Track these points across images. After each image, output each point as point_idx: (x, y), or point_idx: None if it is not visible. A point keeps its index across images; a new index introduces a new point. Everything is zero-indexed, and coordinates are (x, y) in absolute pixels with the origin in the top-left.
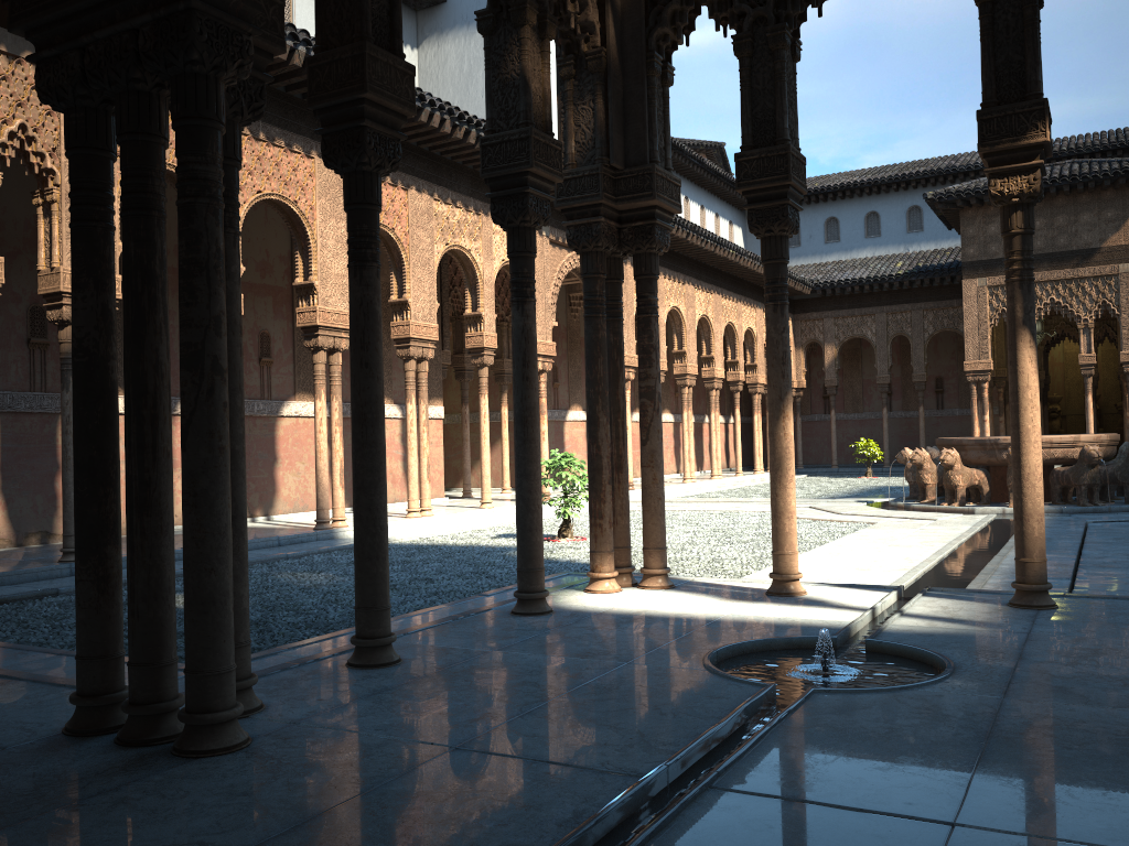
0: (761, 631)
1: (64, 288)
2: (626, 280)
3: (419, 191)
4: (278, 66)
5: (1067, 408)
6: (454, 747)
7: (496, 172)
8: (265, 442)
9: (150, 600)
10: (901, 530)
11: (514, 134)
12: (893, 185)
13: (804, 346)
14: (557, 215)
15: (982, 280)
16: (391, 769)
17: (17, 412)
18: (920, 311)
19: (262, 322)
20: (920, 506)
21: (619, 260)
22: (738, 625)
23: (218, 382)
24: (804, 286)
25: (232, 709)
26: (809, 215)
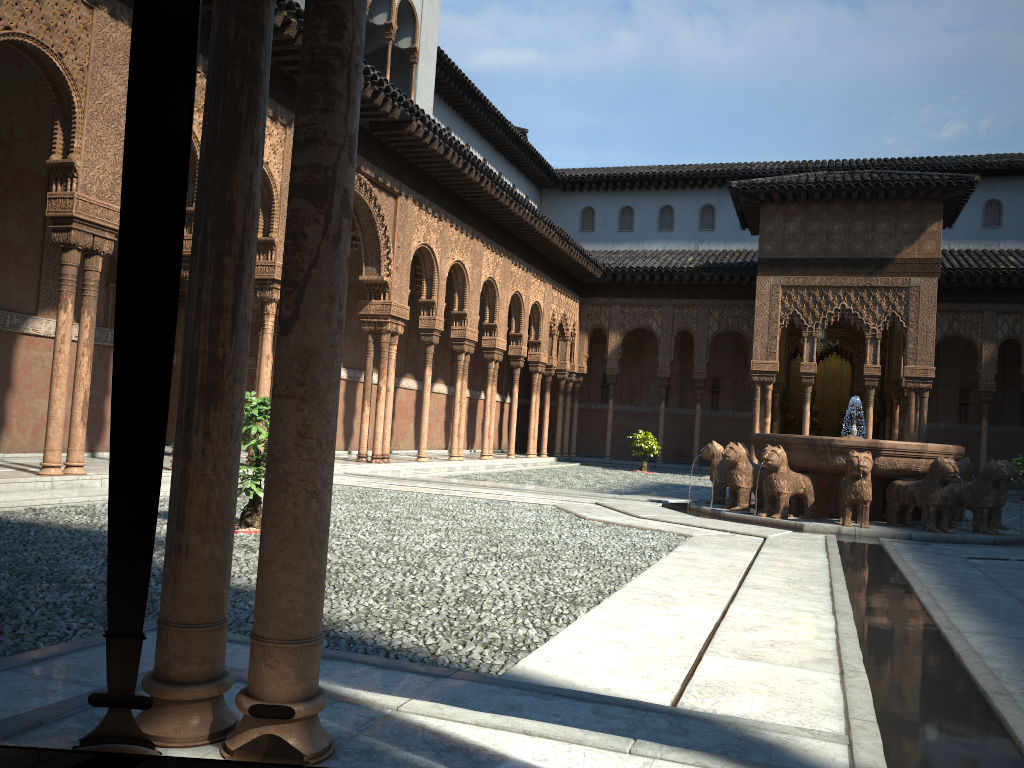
0: None
1: None
2: (406, 217)
3: (114, 17)
4: None
5: (823, 421)
6: None
7: None
8: None
9: None
10: (735, 552)
11: None
12: (690, 181)
13: (589, 331)
14: None
15: (777, 278)
16: None
17: None
18: (706, 307)
19: None
20: (733, 514)
21: None
22: None
23: None
24: (595, 269)
25: None
26: (606, 201)
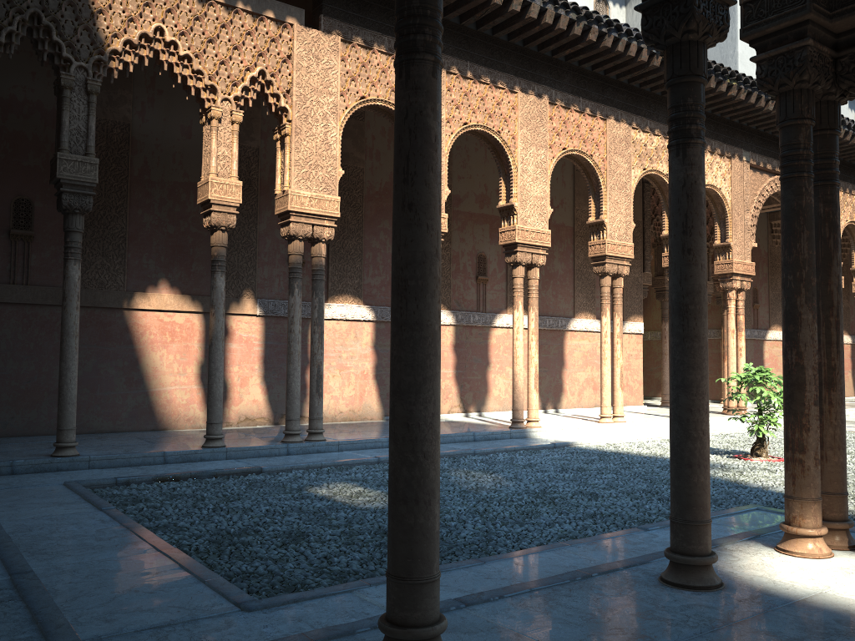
0: None
1: (291, 207)
2: None
3: (617, 120)
4: (481, 8)
5: None
6: None
7: None
8: (479, 348)
9: None
10: None
11: None
12: None
13: None
14: (758, 141)
15: None
16: None
17: (278, 316)
18: None
19: (480, 246)
20: None
21: (833, 104)
22: None
23: None
24: None
25: None
26: None
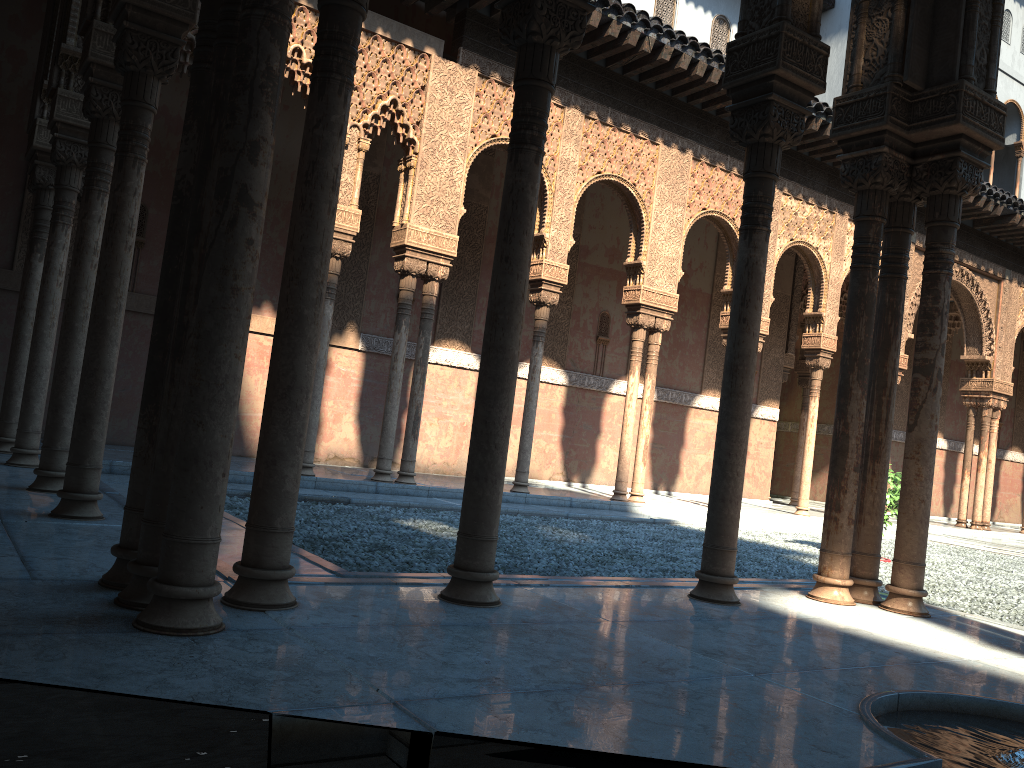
0: (998, 690)
1: (407, 241)
2: (1009, 299)
3: None
4: (629, 54)
5: None
6: (393, 701)
7: (739, 79)
8: (590, 414)
9: (166, 453)
10: None
11: (763, 33)
12: None
13: None
14: None
15: None
16: (283, 702)
17: (380, 354)
18: None
19: (604, 303)
20: None
21: (909, 205)
22: (970, 674)
23: (244, 215)
24: None
25: (195, 588)
26: None
